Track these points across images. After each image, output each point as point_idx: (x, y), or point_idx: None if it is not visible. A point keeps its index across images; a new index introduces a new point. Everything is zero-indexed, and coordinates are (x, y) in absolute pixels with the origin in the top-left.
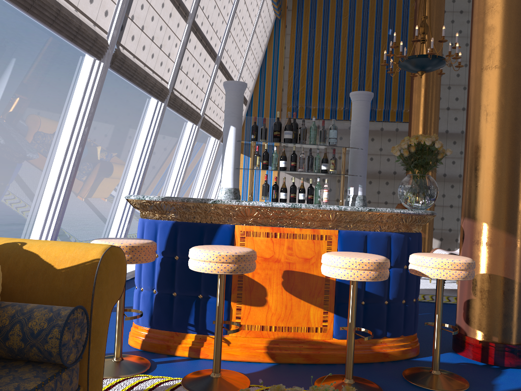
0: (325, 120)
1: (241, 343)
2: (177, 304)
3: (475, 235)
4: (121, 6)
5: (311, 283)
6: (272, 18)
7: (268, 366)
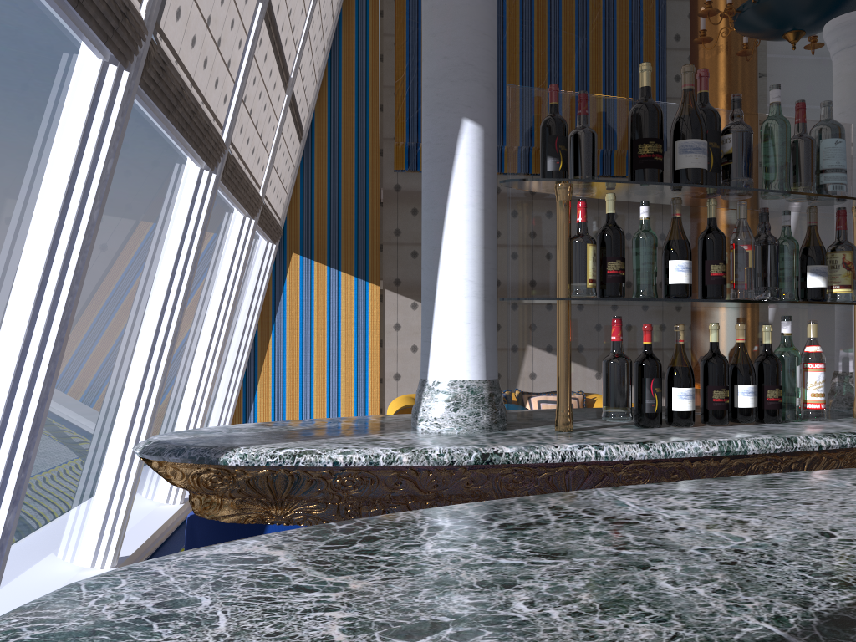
0: None
1: None
2: None
3: None
4: None
5: None
6: None
7: None
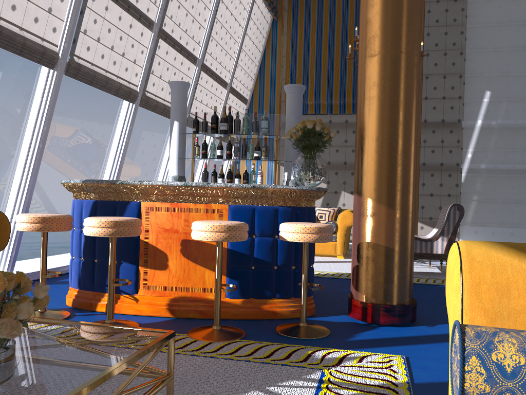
0: (322, 115)
1: (147, 301)
2: (97, 268)
3: (358, 208)
4: (69, 23)
5: (205, 250)
6: (269, 19)
7: (166, 320)
